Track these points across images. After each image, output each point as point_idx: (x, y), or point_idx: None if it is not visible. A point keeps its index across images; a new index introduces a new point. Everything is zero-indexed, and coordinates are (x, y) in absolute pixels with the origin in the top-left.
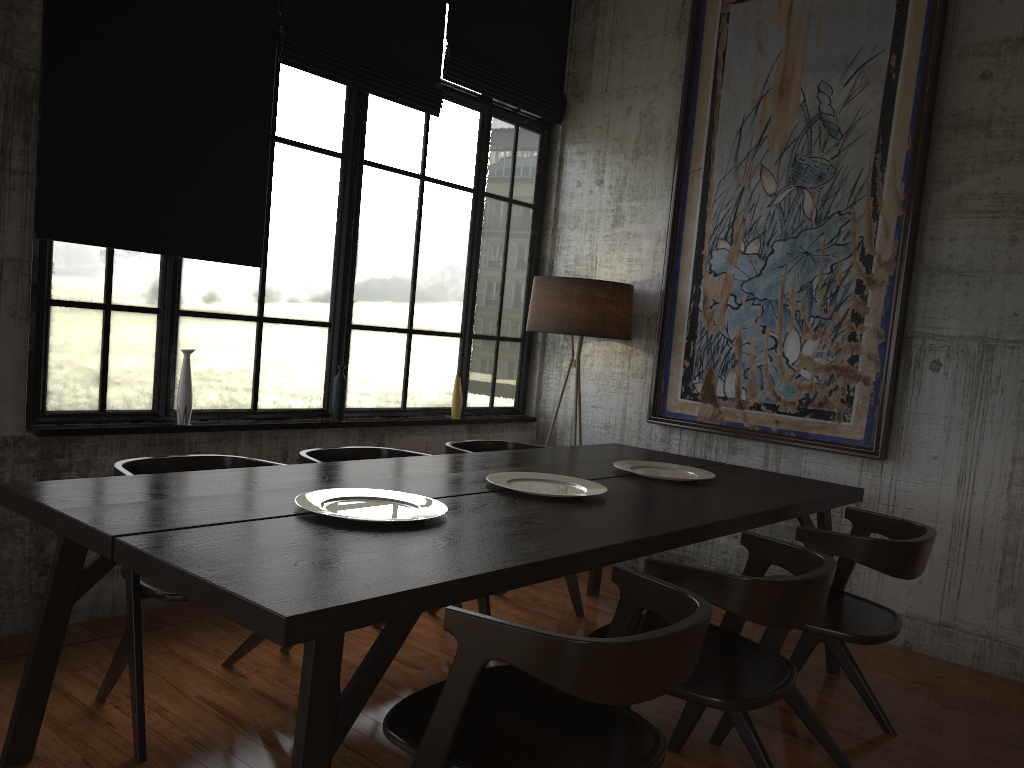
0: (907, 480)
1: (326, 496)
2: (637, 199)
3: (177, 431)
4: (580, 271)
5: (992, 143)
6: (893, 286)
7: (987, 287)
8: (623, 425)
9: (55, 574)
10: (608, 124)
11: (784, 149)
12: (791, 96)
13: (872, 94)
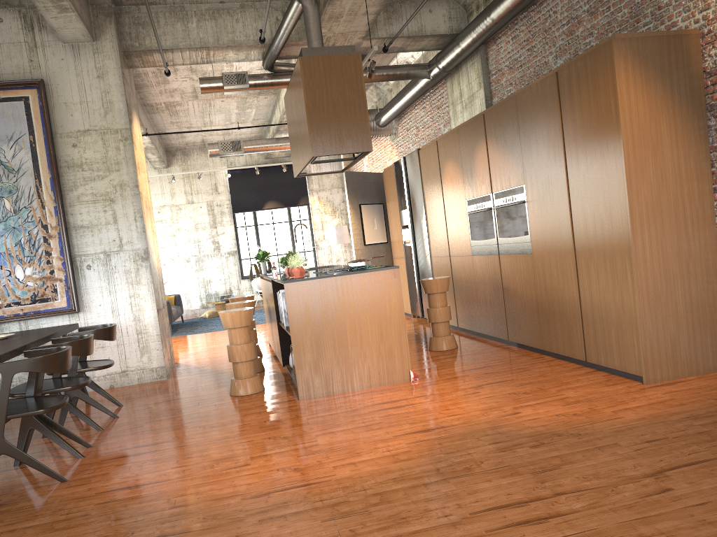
0: (91, 318)
1: None
2: None
3: None
4: None
5: (85, 173)
6: (61, 236)
7: (100, 231)
8: None
9: None
10: None
11: None
12: None
13: (26, 153)
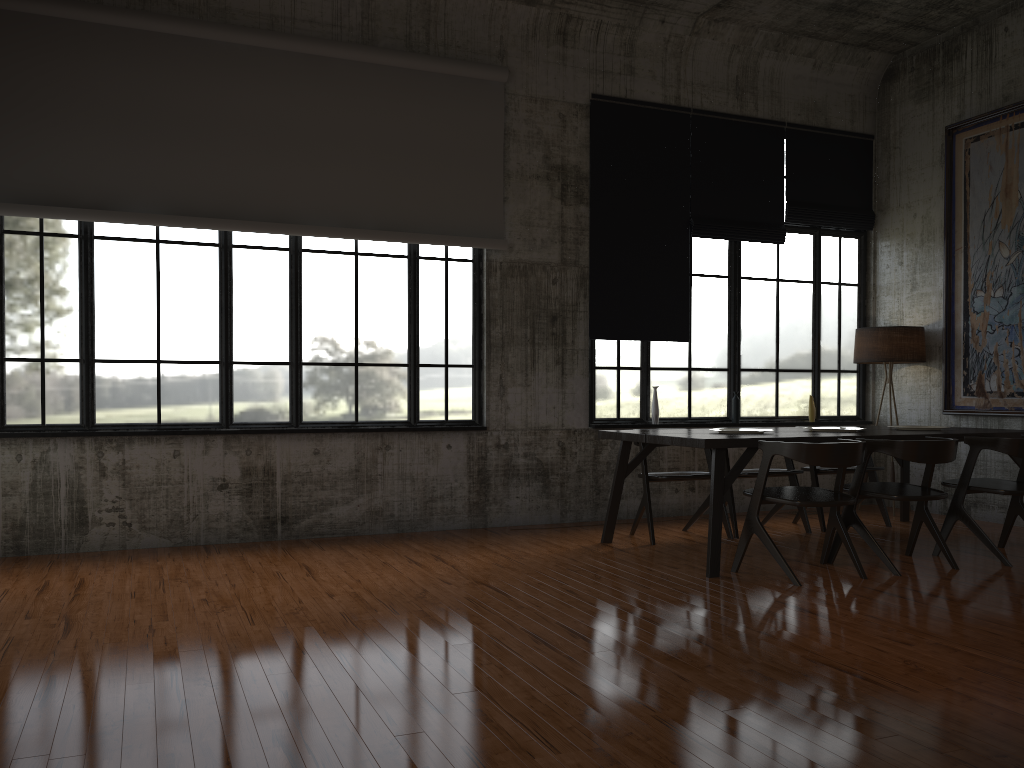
0: None
1: (722, 430)
2: (925, 271)
3: (652, 427)
4: (893, 322)
5: None
6: None
7: None
8: (929, 419)
9: (618, 465)
10: (902, 226)
11: (1011, 228)
12: (1012, 195)
13: None
